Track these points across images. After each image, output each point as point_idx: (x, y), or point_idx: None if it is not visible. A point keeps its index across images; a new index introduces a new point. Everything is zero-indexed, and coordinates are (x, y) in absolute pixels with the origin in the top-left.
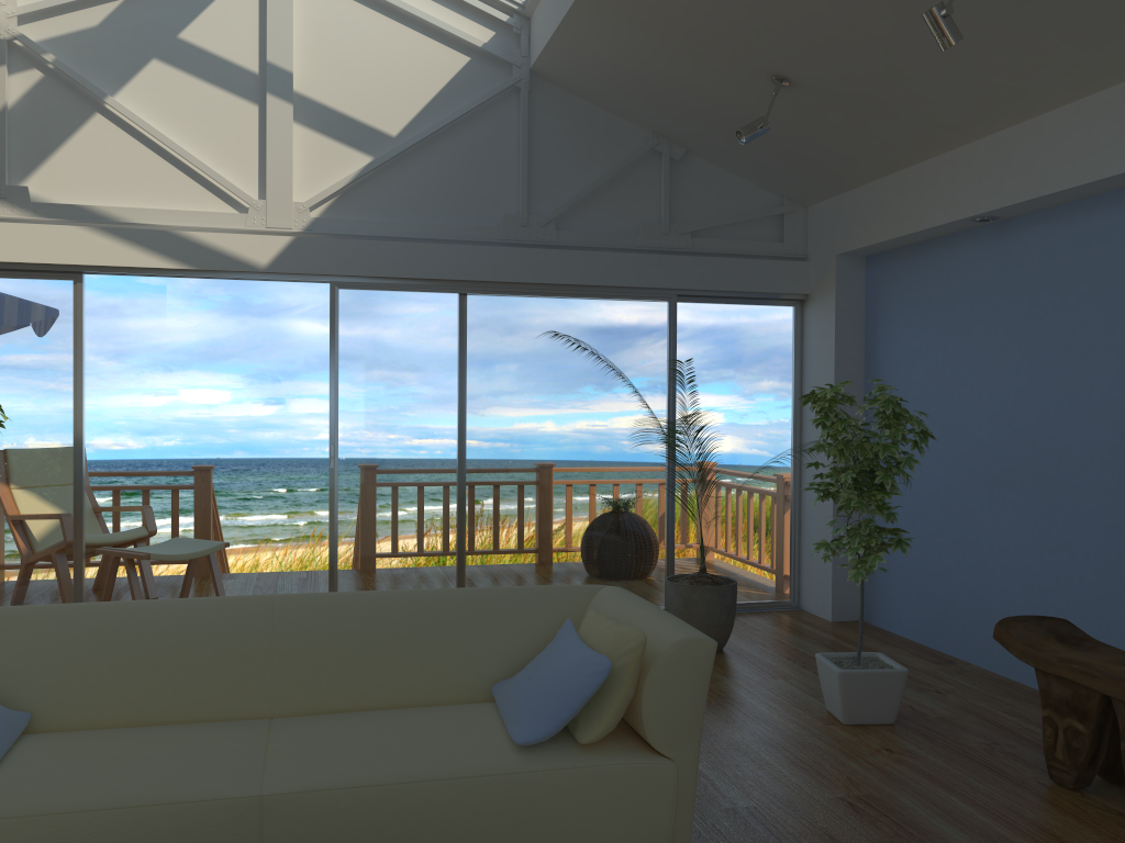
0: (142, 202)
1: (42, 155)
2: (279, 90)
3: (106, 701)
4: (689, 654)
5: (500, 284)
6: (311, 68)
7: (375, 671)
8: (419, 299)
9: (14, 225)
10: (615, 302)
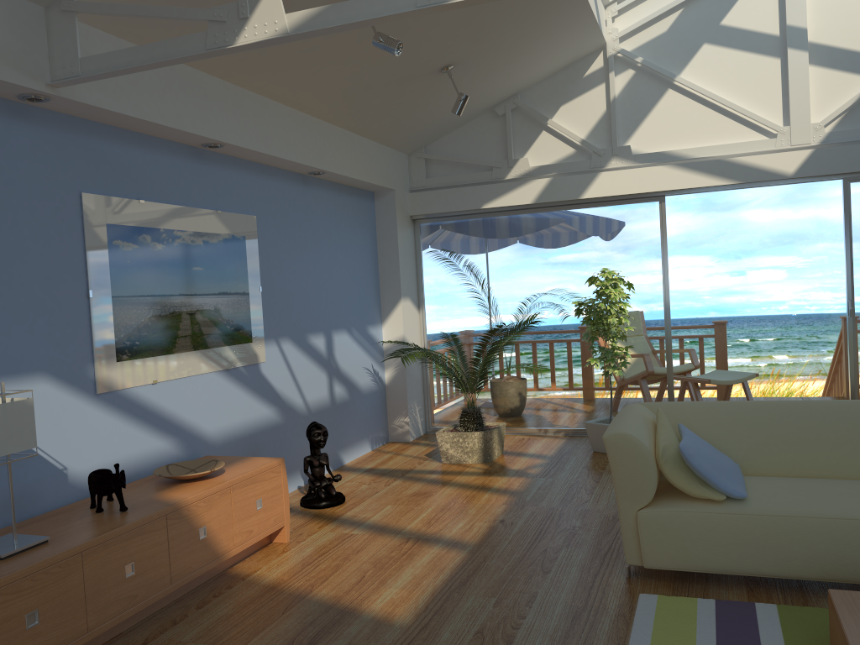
0: (700, 143)
1: (636, 123)
2: (796, 44)
3: (781, 461)
4: None
5: None
6: (819, 21)
7: None
8: None
9: (624, 171)
10: None
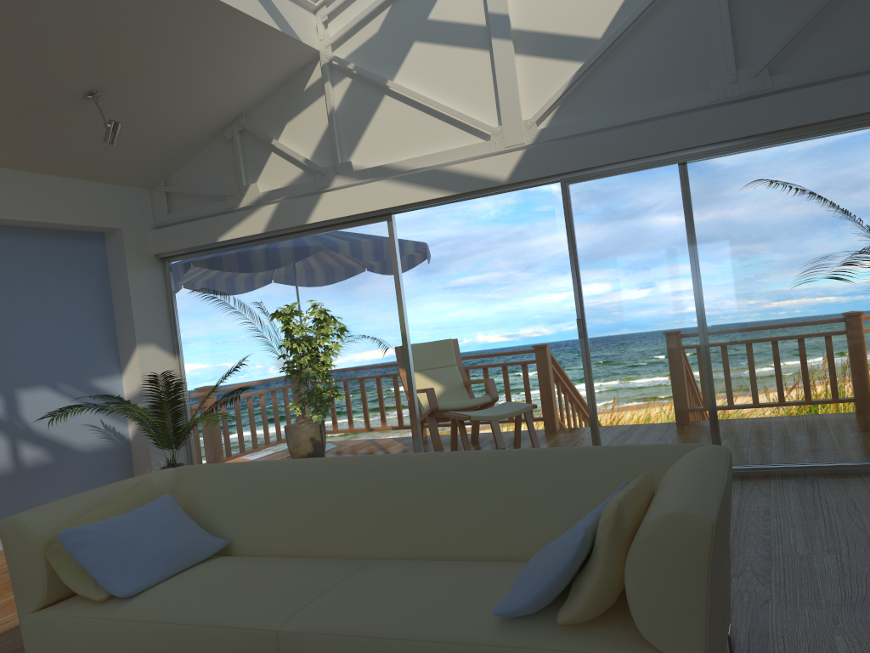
0: (420, 152)
1: (357, 136)
2: (500, 32)
3: (272, 536)
4: (673, 534)
5: (715, 146)
6: (524, 5)
7: (456, 524)
8: (639, 177)
9: (345, 190)
10: (852, 133)
